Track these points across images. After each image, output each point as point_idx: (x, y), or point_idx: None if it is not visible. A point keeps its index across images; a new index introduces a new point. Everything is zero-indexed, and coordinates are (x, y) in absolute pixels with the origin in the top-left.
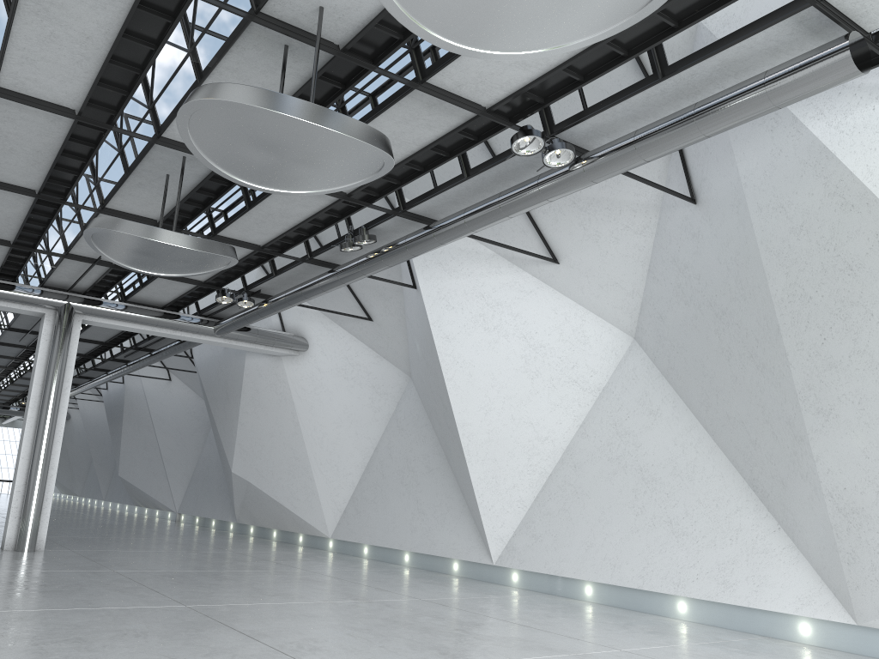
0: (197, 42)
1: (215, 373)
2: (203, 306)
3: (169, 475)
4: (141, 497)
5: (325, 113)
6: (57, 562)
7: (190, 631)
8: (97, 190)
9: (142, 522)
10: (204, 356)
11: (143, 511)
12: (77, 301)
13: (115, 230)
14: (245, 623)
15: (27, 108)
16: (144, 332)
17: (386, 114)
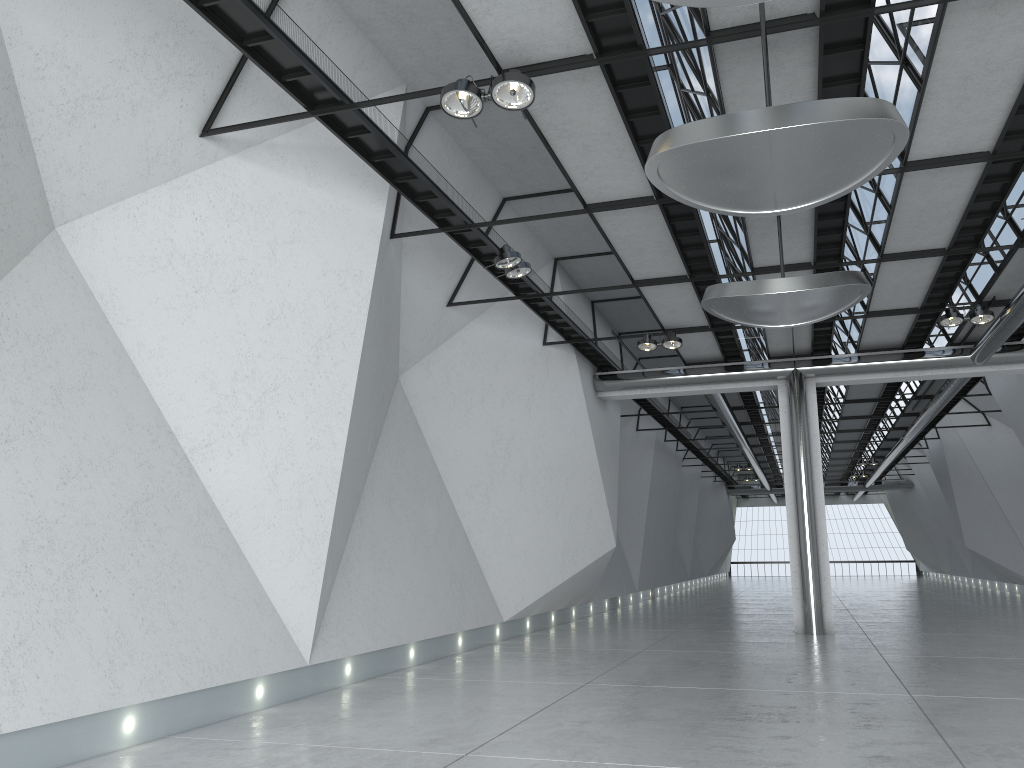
0: (685, 89)
1: (1017, 408)
2: (950, 333)
3: (1023, 542)
4: (1000, 571)
5: (759, 115)
6: (830, 645)
7: (873, 722)
8: (732, 256)
9: (999, 601)
10: (1000, 390)
11: (1013, 589)
12: (803, 365)
13: (718, 296)
14: (957, 718)
15: (620, 211)
16: (888, 380)
17: (944, 45)
